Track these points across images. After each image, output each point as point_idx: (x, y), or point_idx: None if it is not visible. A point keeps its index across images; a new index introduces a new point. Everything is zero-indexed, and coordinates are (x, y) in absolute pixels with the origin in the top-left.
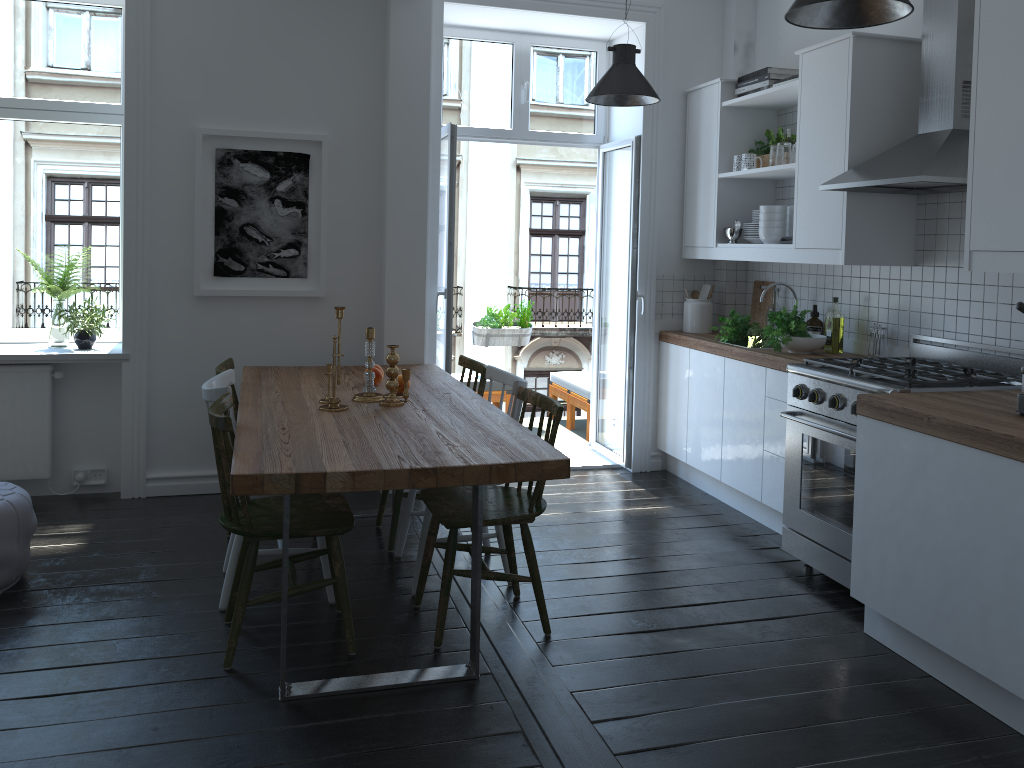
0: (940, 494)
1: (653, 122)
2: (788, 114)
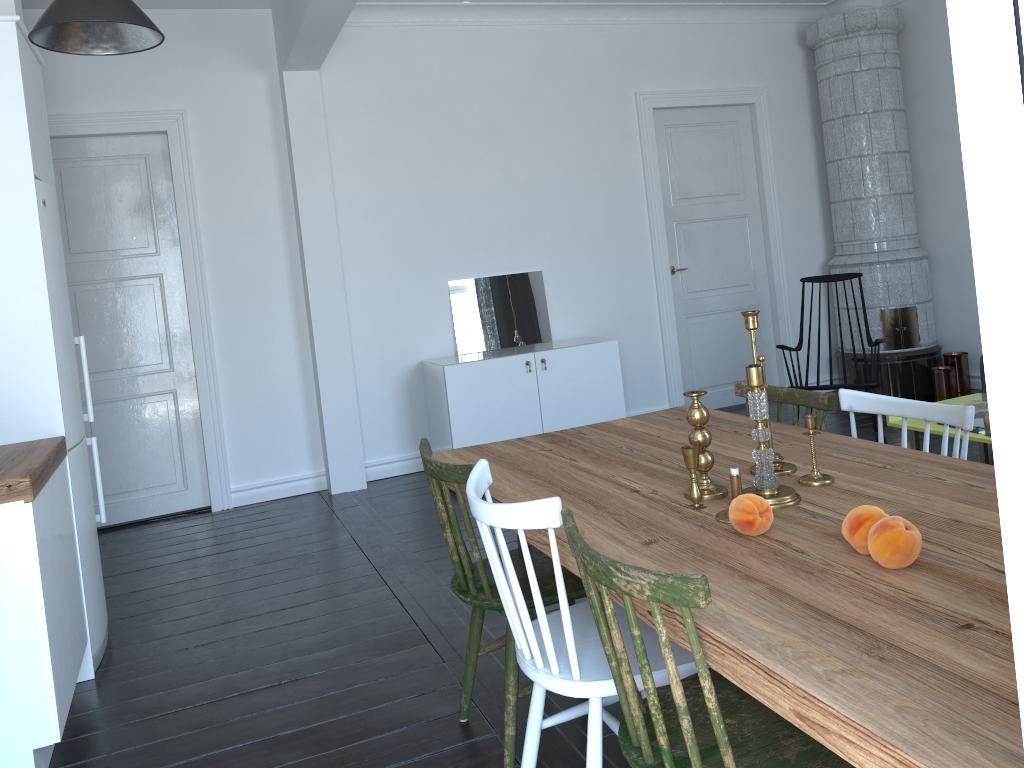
0: (58, 529)
1: None
2: None
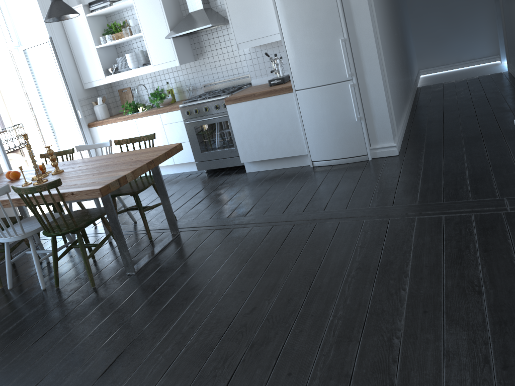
0: (264, 115)
1: (51, 29)
2: (112, 16)
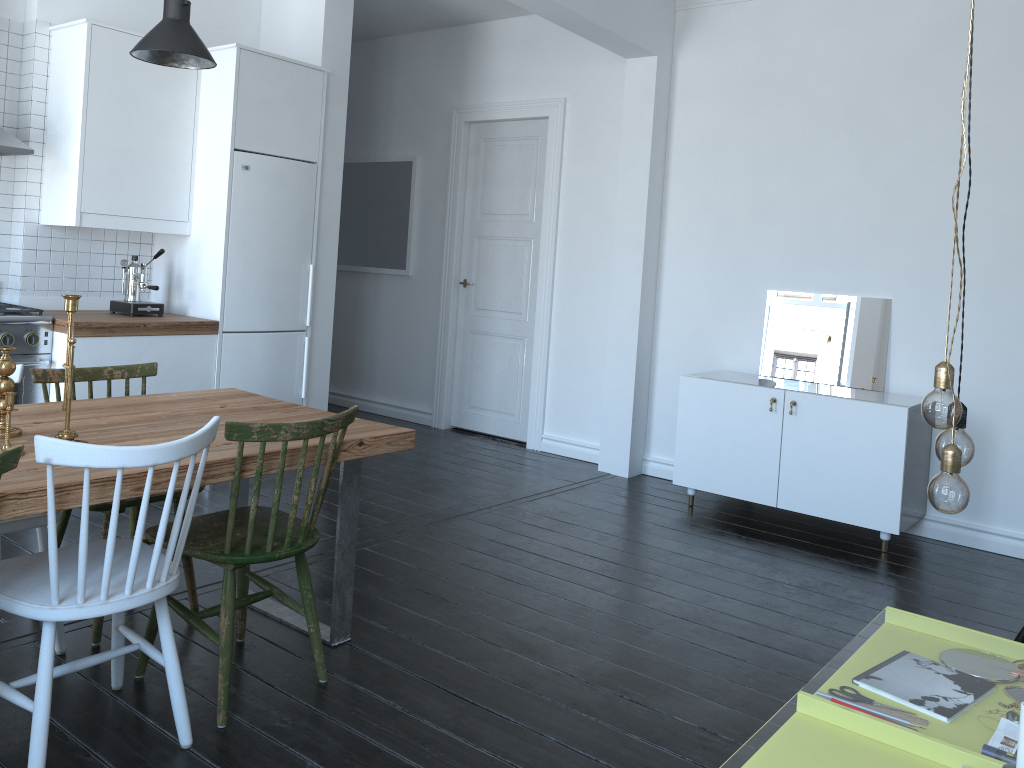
0: None
1: None
2: None
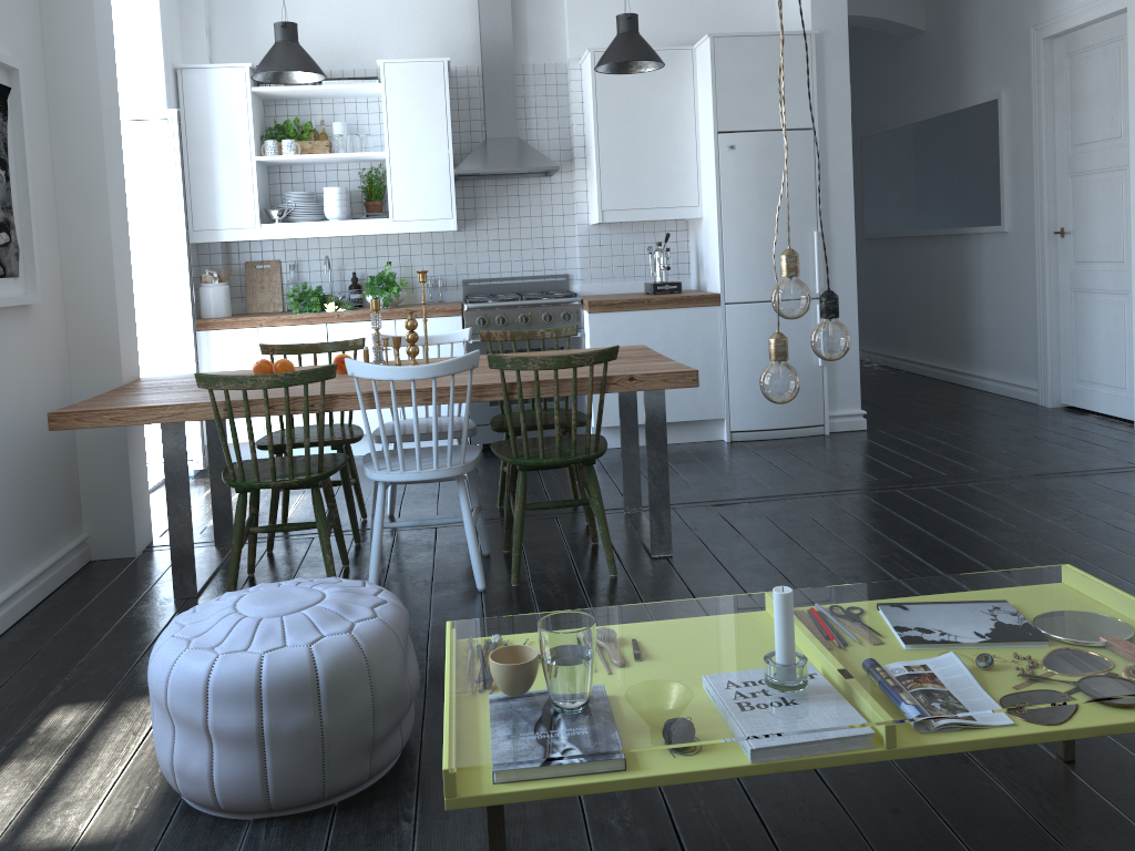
0: (659, 339)
1: (170, 96)
2: (281, 106)
